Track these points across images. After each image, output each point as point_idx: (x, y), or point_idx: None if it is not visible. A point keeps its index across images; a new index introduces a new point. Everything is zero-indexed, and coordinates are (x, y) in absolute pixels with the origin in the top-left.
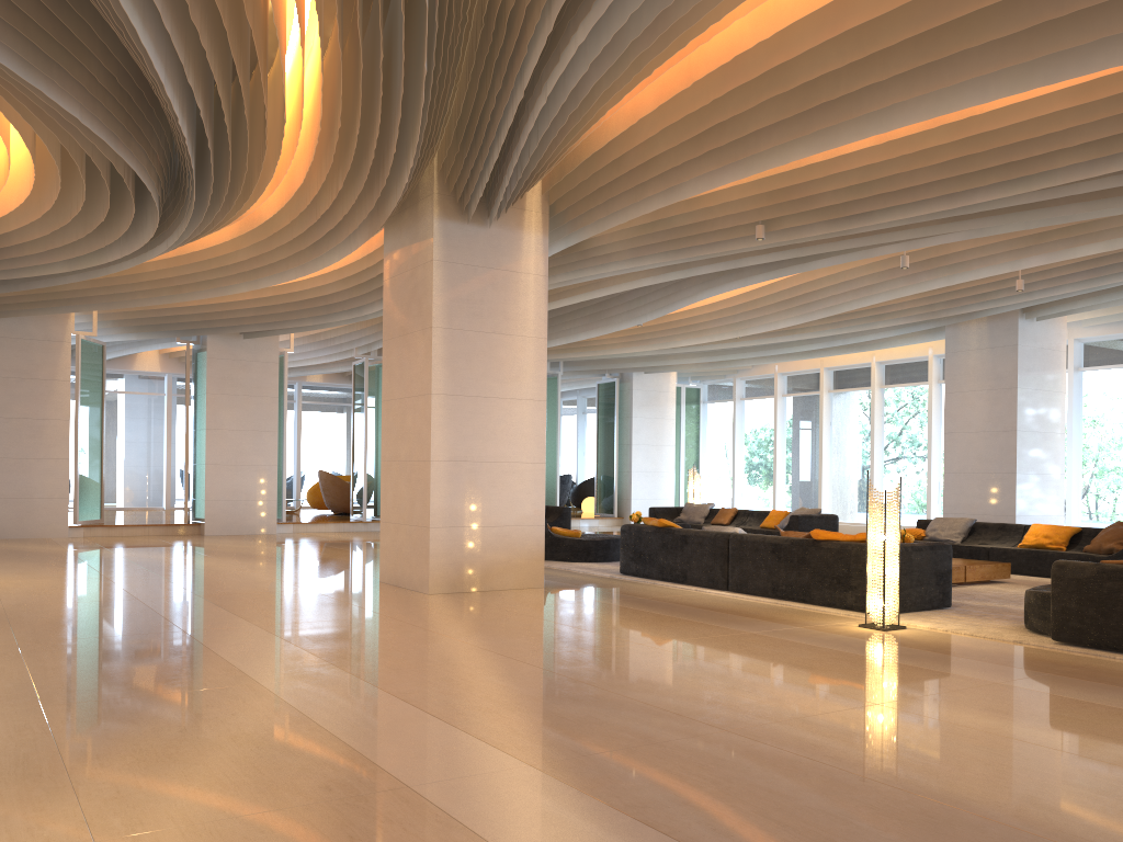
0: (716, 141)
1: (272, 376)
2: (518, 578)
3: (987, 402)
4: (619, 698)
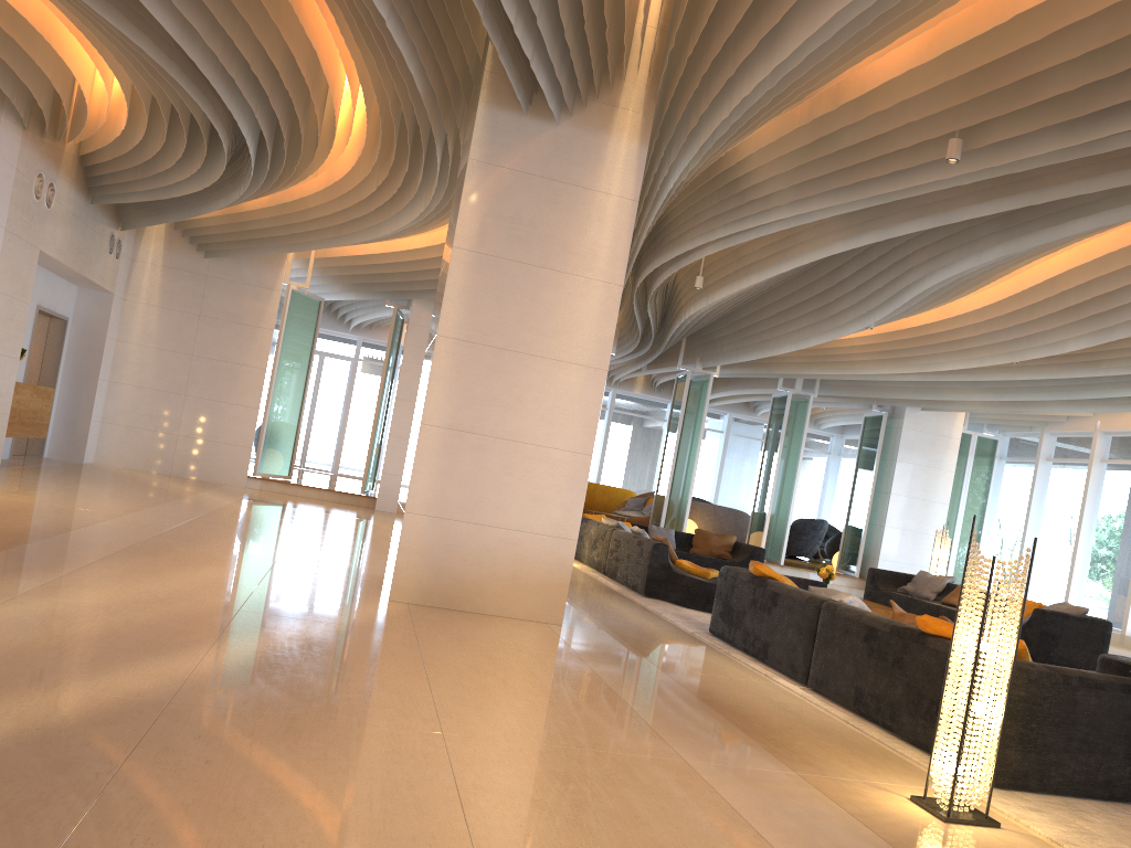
0: None
1: None
2: (524, 605)
3: None
4: (39, 836)
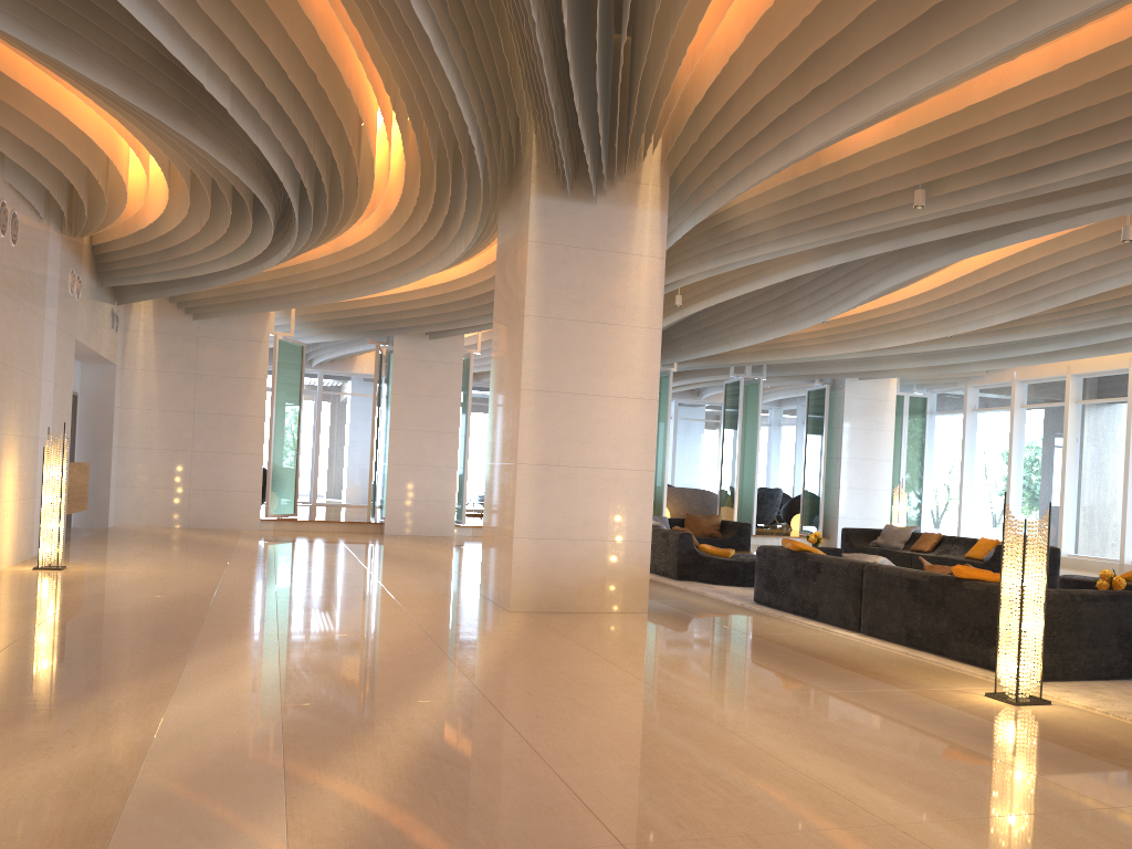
0: (821, 76)
1: (455, 377)
2: (616, 600)
3: None
4: (541, 774)
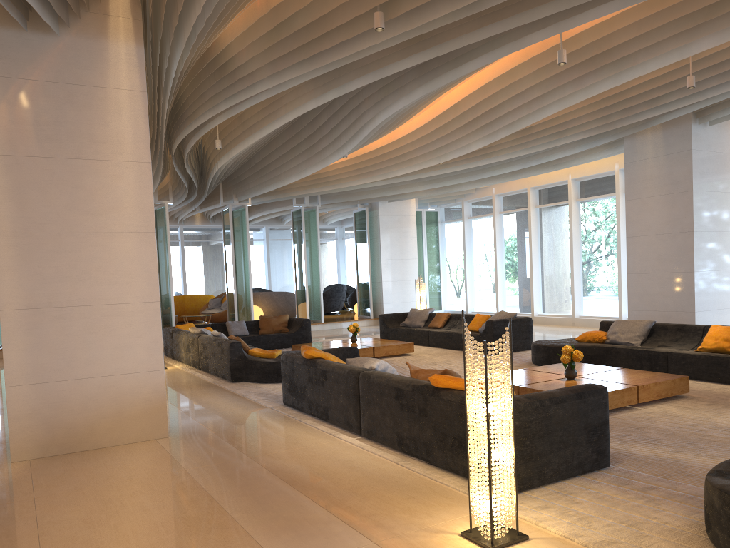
0: None
1: None
2: (133, 431)
3: (665, 206)
4: None
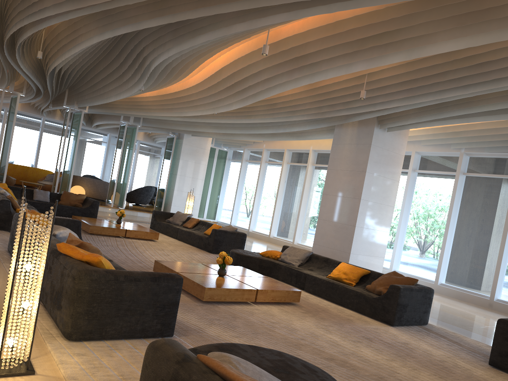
0: None
1: None
2: None
3: (348, 178)
4: None
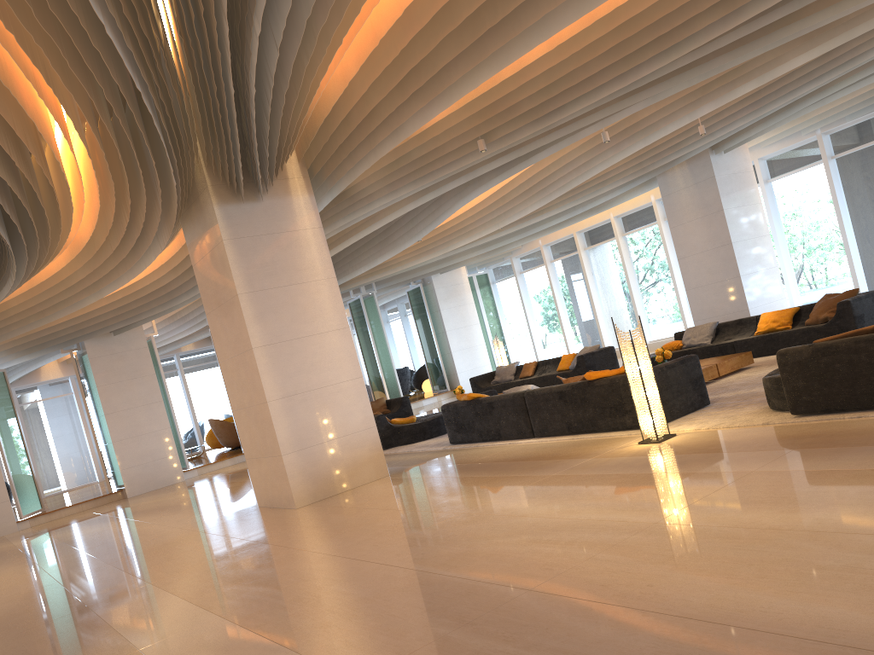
0: (416, 83)
1: (146, 358)
2: (366, 474)
3: (704, 227)
4: (440, 579)
